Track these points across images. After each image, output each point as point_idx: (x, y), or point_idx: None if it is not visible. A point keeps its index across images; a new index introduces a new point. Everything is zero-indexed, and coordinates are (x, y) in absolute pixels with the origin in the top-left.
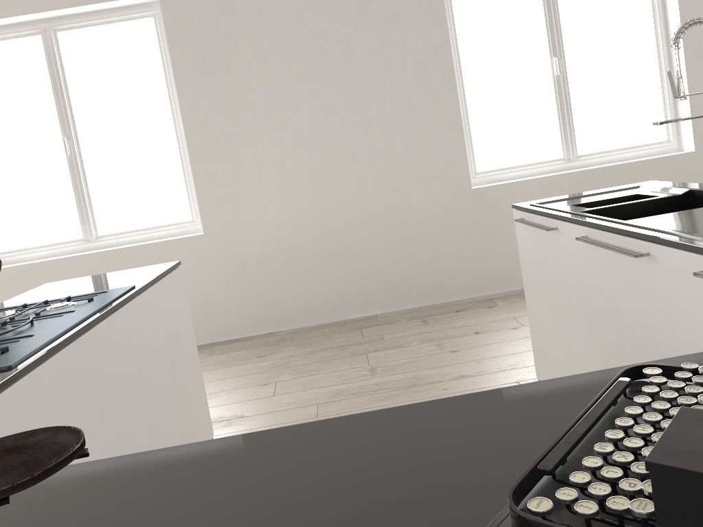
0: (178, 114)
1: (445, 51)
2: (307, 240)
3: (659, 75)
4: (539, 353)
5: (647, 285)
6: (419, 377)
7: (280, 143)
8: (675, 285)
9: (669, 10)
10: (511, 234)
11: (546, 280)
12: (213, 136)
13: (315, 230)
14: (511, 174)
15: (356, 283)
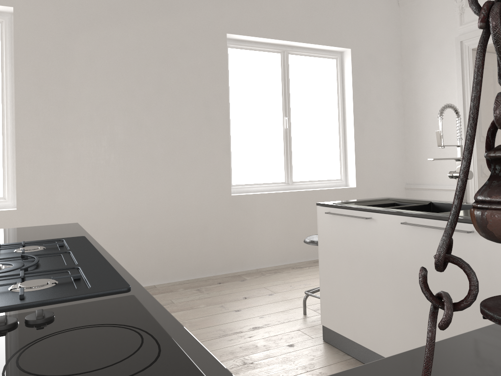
0: (8, 105)
1: (225, 99)
2: (108, 222)
3: (338, 139)
4: (328, 306)
5: (468, 251)
6: (223, 329)
7: (97, 143)
8: (497, 249)
9: (346, 102)
10: (253, 229)
11: (350, 253)
12: (41, 129)
13: (115, 215)
14: (254, 188)
15: (142, 259)
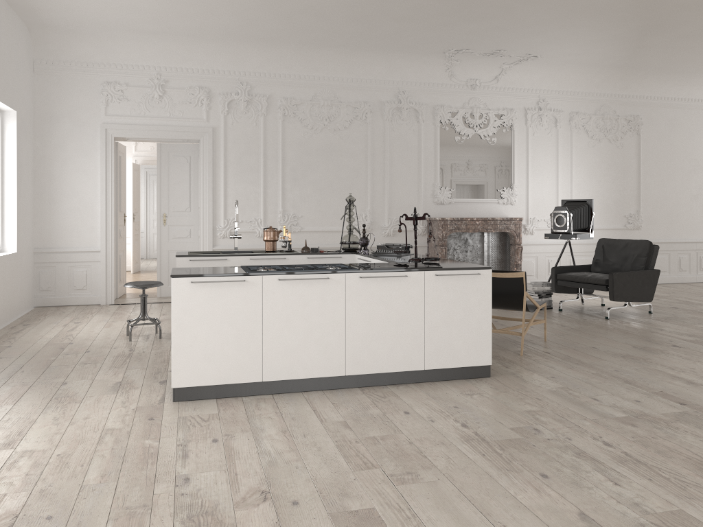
0: None
1: None
2: None
3: None
4: None
5: None
6: (118, 355)
7: None
8: (294, 263)
9: (6, 165)
10: None
11: None
12: None
13: None
14: None
15: None
